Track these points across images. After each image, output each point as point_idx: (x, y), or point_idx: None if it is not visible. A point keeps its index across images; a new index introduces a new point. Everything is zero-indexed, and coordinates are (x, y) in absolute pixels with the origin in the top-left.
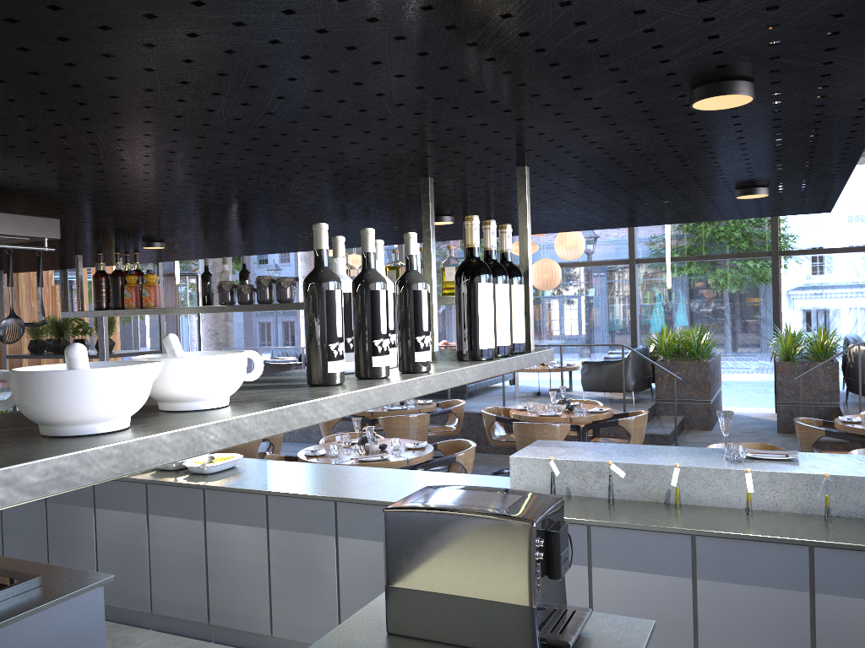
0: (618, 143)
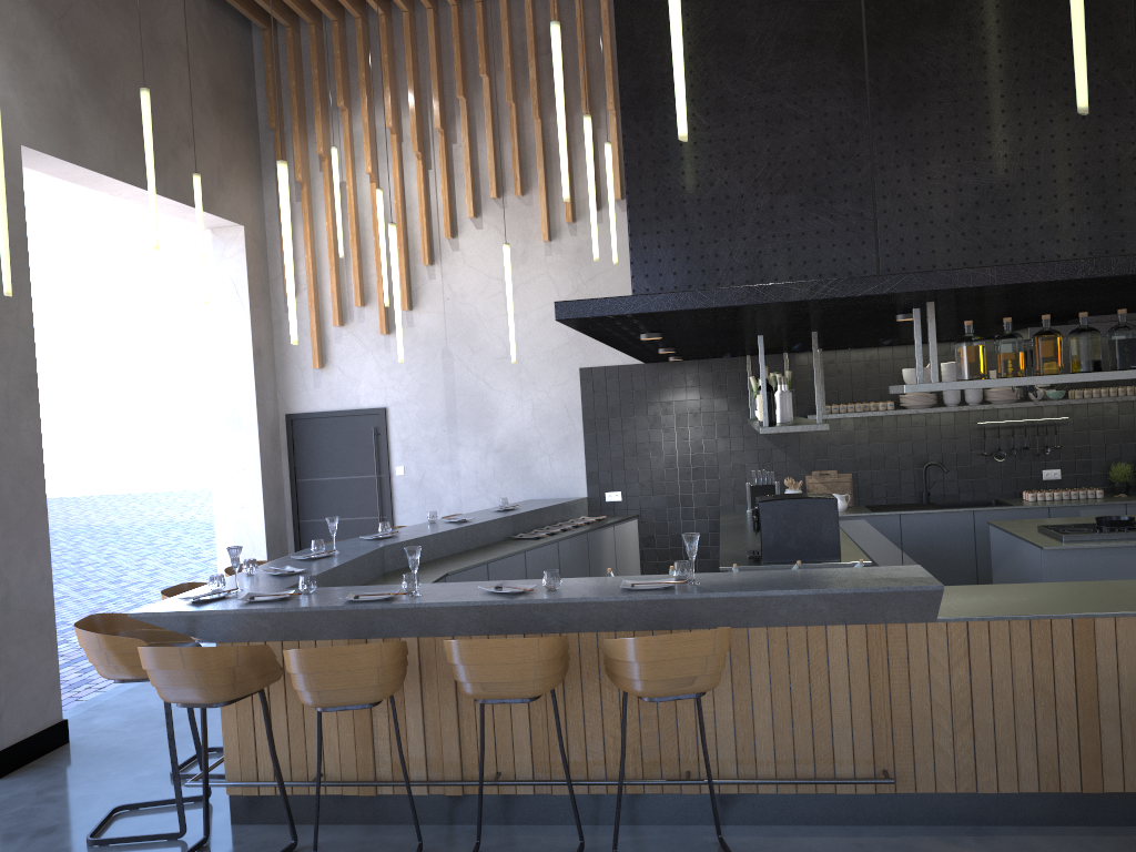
0: (707, 341)
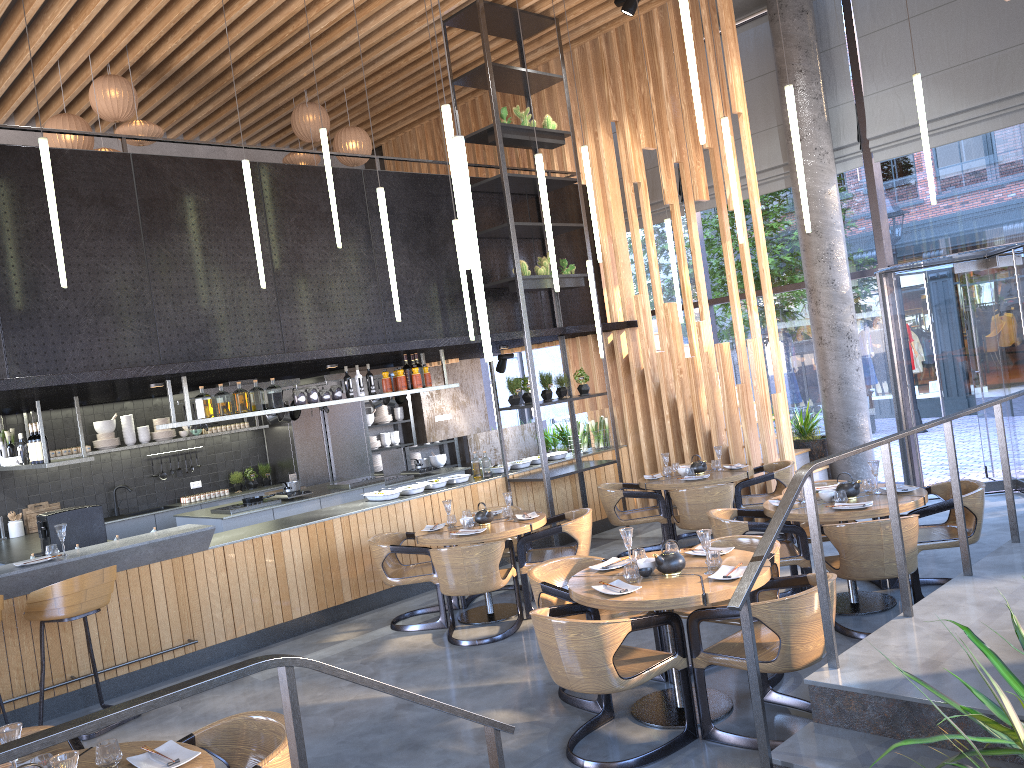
0: None
